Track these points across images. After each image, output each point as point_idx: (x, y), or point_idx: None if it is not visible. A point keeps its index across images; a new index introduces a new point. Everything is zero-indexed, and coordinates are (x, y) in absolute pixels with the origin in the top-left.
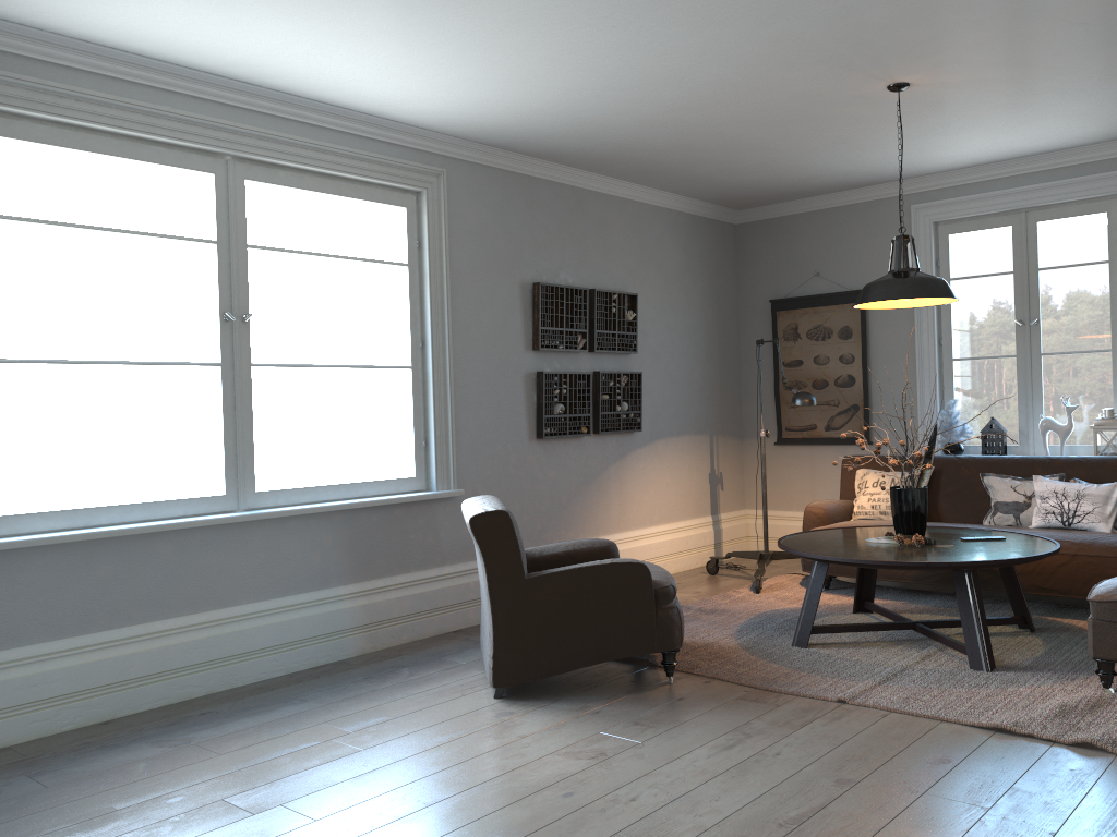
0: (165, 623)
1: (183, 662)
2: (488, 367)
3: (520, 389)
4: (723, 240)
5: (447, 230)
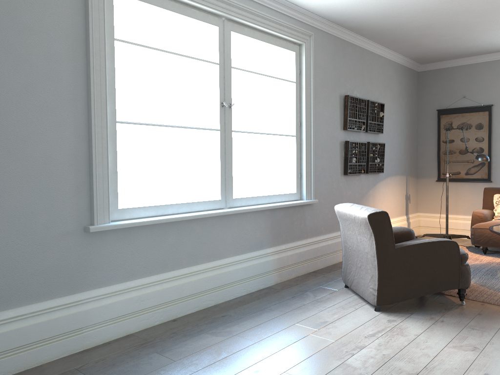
0: (197, 267)
1: (205, 287)
2: (326, 137)
3: (338, 149)
4: (413, 79)
5: (313, 65)
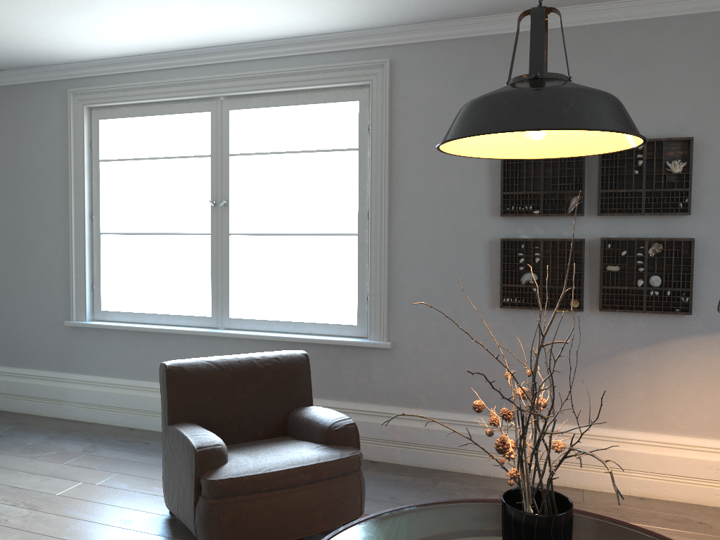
0: None
1: None
2: (438, 234)
3: (481, 256)
4: None
5: (388, 113)
